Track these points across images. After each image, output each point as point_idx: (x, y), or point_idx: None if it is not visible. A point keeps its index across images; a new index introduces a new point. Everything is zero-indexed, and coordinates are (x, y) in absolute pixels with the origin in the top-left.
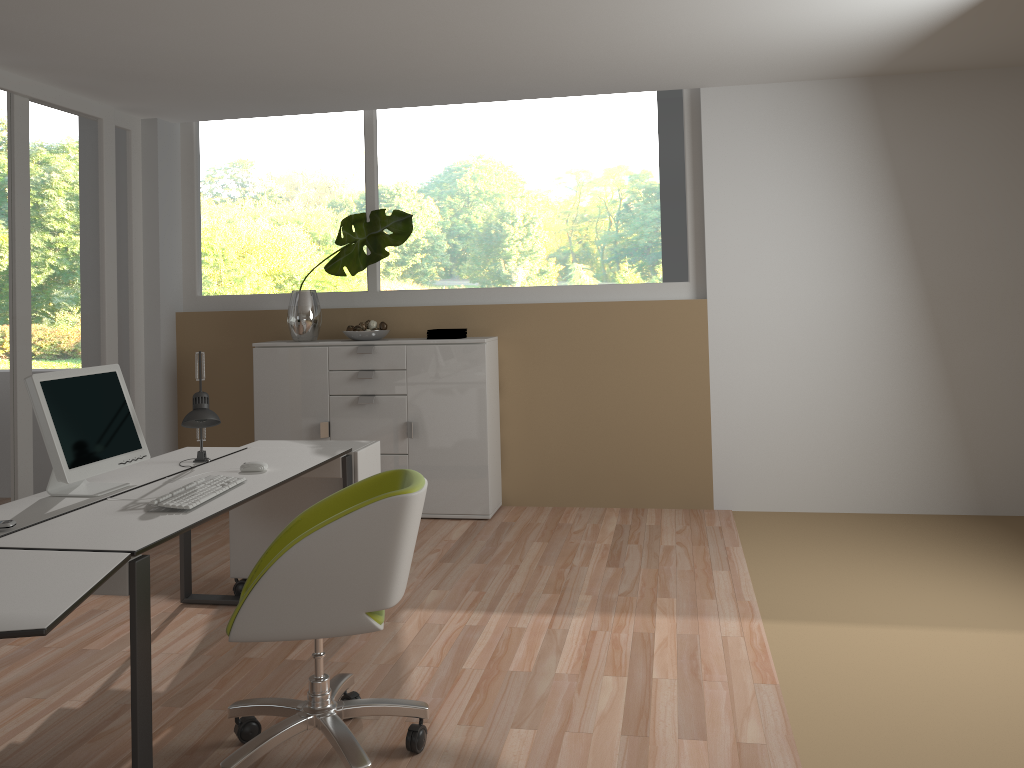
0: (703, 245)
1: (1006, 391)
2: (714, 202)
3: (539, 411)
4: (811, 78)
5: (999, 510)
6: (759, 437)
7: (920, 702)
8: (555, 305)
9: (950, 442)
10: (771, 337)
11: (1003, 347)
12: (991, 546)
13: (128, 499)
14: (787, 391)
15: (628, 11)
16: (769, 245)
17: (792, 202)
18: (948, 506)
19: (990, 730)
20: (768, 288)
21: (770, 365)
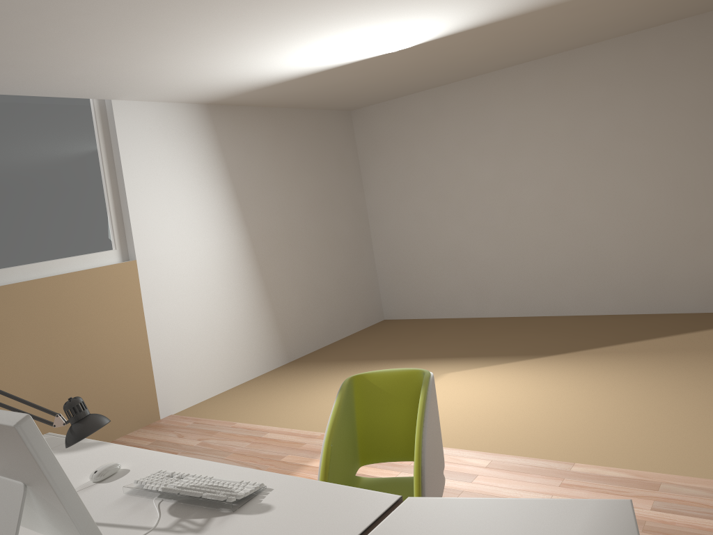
0: (122, 219)
1: (288, 288)
2: (132, 186)
3: (11, 389)
4: (181, 101)
5: (295, 356)
6: (181, 354)
7: (475, 419)
8: (15, 285)
9: (271, 324)
10: (179, 280)
11: (284, 263)
12: (329, 369)
13: (143, 534)
14: (192, 316)
15: (203, 36)
16: (170, 215)
17: (178, 185)
18: (276, 363)
19: (509, 412)
20: (173, 246)
21: (180, 300)
